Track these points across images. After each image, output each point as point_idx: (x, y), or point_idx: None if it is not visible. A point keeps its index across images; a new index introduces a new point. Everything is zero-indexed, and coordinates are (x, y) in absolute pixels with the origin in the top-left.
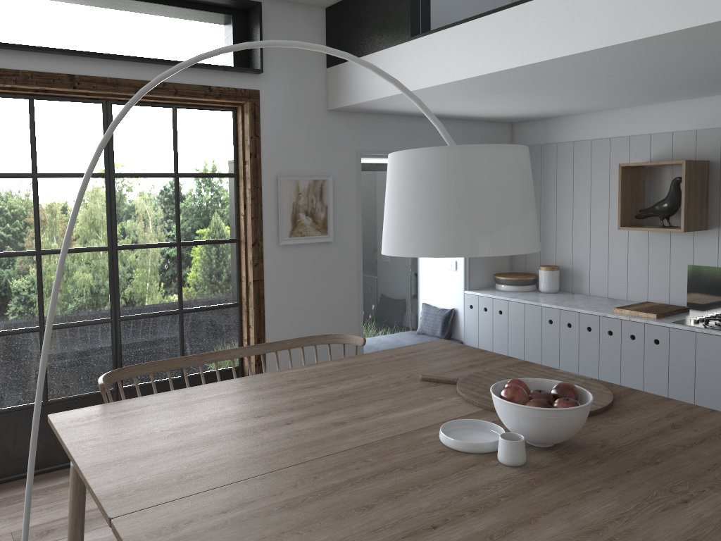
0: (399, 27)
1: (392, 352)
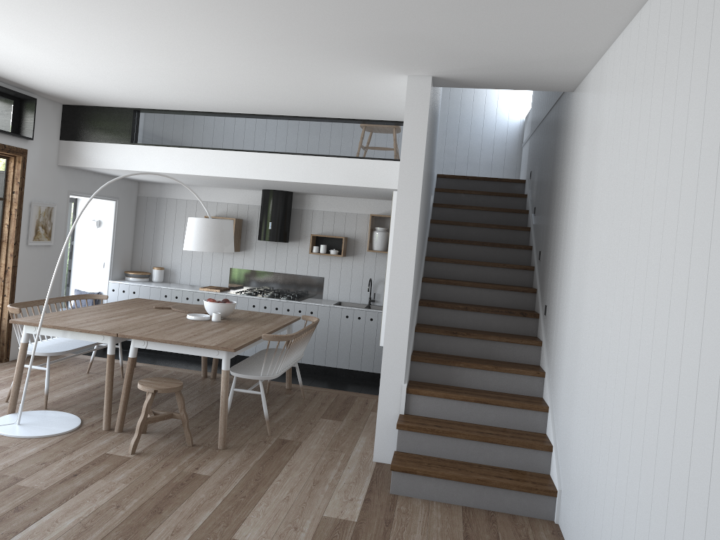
0: (123, 135)
1: (124, 301)
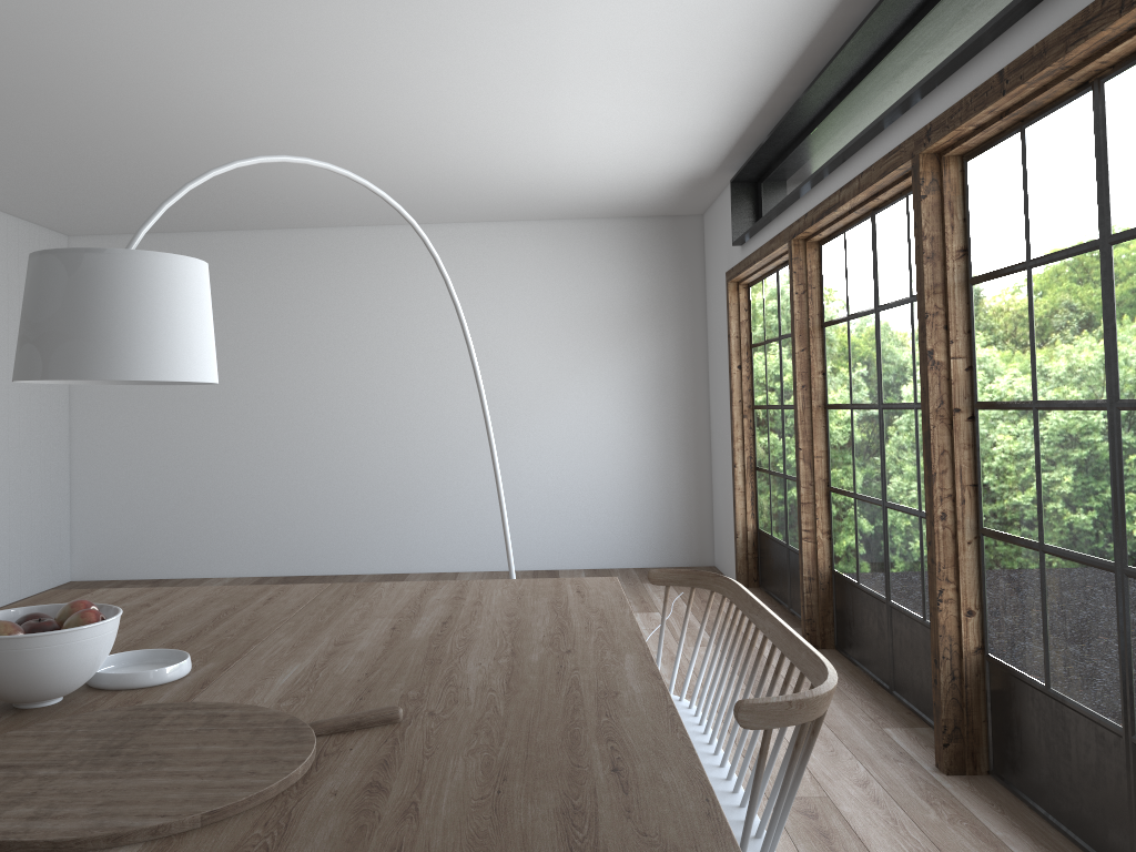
0: None
1: (652, 751)
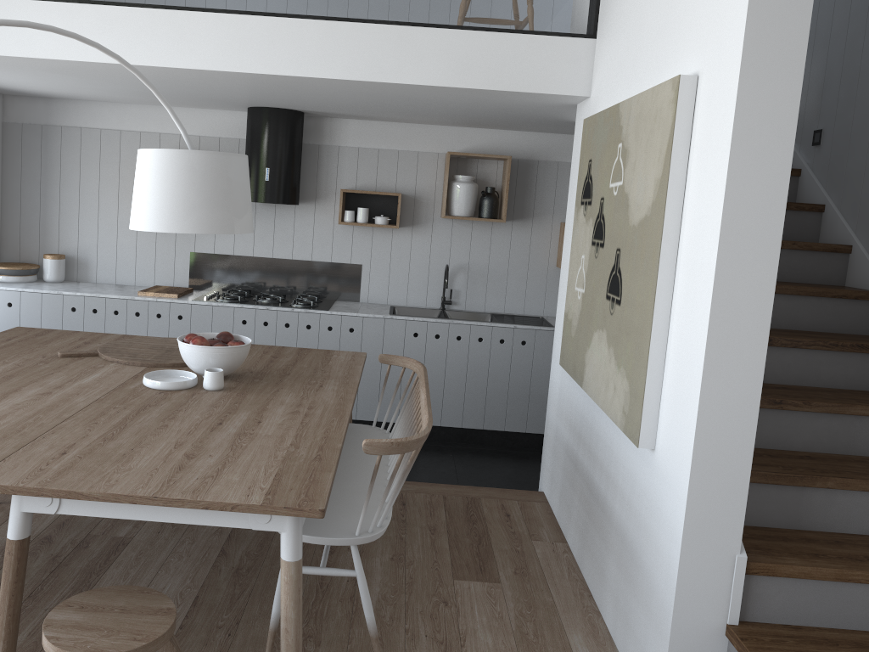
0: None
1: None
